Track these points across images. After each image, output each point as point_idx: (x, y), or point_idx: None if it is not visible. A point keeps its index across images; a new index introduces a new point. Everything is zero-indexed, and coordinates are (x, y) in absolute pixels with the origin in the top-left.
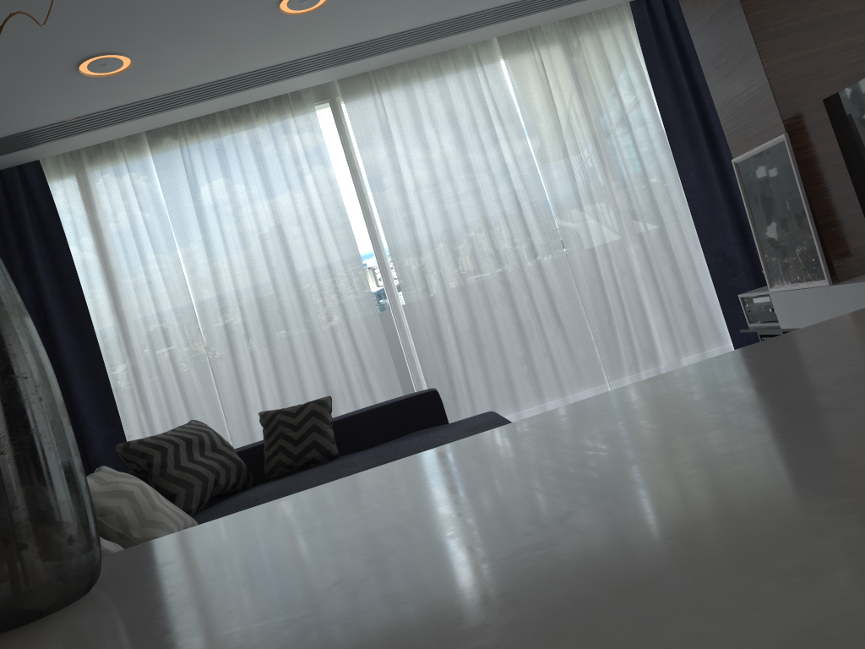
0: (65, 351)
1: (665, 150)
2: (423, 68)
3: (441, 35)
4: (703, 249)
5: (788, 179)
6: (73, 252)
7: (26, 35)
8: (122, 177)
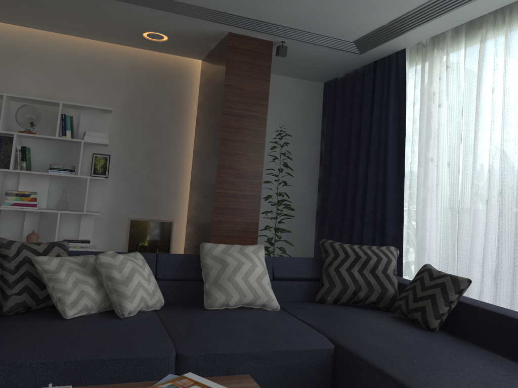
0: (388, 173)
1: None
2: None
3: None
4: None
5: None
6: (411, 111)
7: None
8: (441, 62)
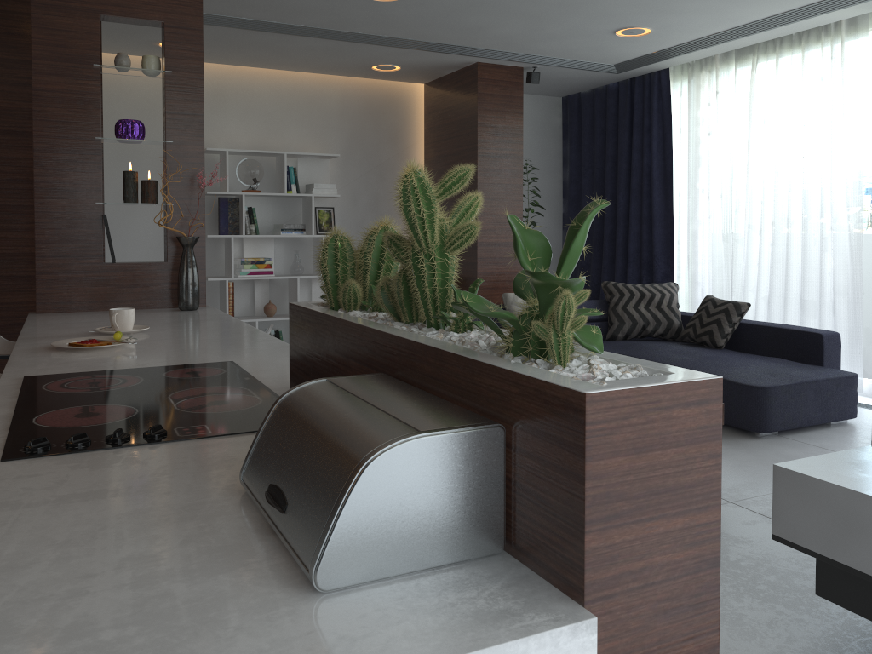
0: (654, 207)
1: None
2: None
3: None
4: None
5: None
6: (677, 138)
7: (564, 29)
8: (711, 87)
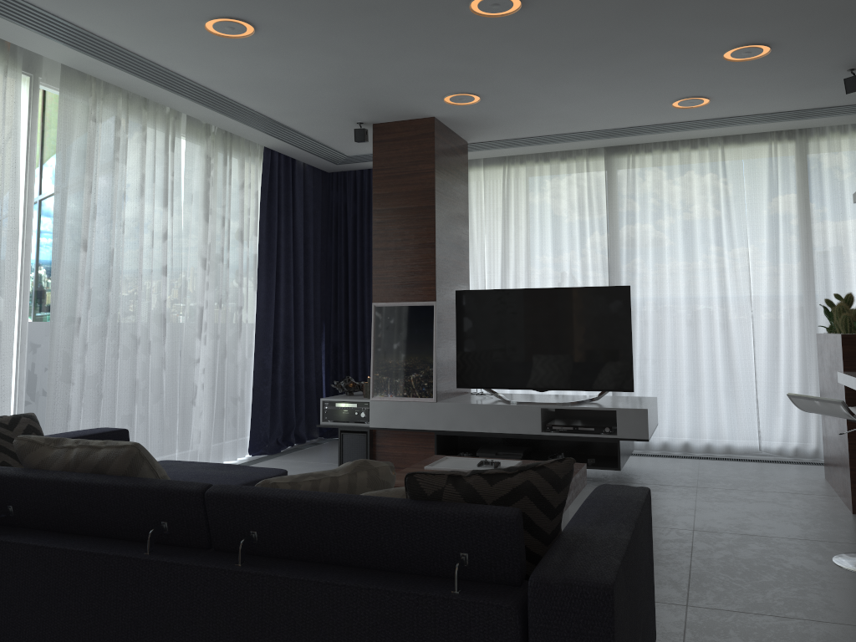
0: None
1: (253, 270)
2: (129, 104)
3: (187, 95)
4: (254, 357)
5: (425, 329)
6: None
7: None
8: None
